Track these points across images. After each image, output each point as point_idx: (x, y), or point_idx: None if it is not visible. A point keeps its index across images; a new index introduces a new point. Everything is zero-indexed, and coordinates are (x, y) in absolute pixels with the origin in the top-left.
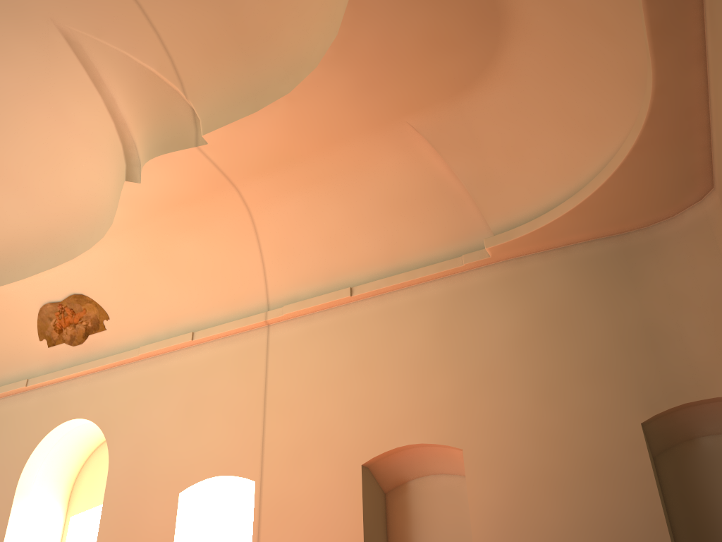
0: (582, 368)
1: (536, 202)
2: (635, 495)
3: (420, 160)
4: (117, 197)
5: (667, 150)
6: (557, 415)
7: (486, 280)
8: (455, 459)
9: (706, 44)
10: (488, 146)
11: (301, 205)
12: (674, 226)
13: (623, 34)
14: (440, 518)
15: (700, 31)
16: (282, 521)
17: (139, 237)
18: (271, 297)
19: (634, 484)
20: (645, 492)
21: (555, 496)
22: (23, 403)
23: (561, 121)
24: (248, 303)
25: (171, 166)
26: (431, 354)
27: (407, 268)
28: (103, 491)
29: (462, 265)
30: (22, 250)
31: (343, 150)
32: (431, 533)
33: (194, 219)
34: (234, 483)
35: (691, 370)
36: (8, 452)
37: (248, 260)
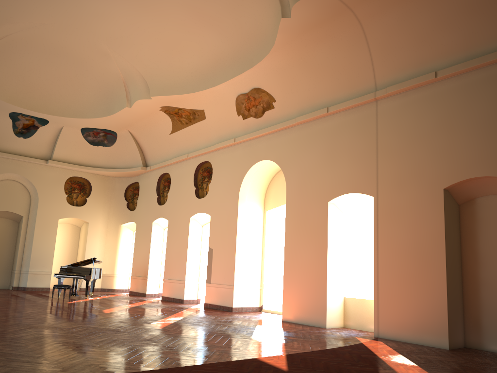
0: None
1: None
2: None
3: None
4: (275, 27)
5: None
6: None
7: None
8: None
9: None
10: None
11: (398, 16)
12: None
13: None
14: None
15: None
16: (391, 219)
17: (290, 50)
18: (377, 81)
19: None
20: None
21: None
22: (234, 151)
23: None
24: (362, 86)
25: (309, 4)
26: (496, 116)
27: (479, 54)
28: (282, 198)
29: None
30: (222, 64)
31: None
32: (491, 230)
33: (324, 35)
34: (359, 197)
35: None
36: (231, 177)
37: (361, 58)
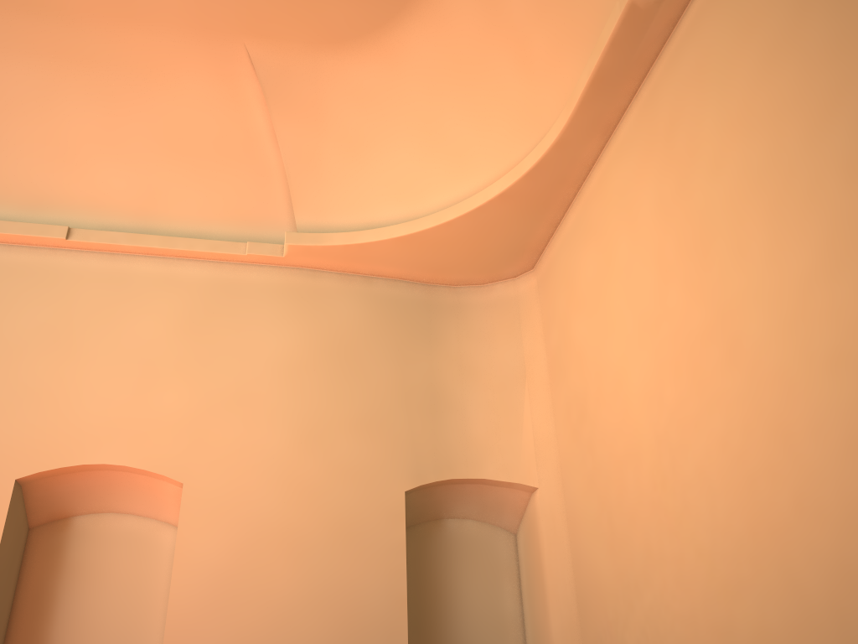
0: (357, 416)
1: (361, 213)
2: (382, 569)
3: (237, 102)
4: None
5: (524, 212)
6: (316, 464)
7: (267, 283)
8: (161, 496)
9: (621, 119)
10: (330, 125)
11: (32, 82)
12: (482, 295)
13: (543, 72)
14: (110, 572)
15: (625, 104)
16: None
17: None
18: None
19: (383, 557)
20: (393, 568)
21: (293, 560)
22: None
23: (426, 135)
24: None
25: None
26: (168, 352)
27: (163, 232)
28: None
29: (244, 254)
30: None
31: (139, 37)
32: (90, 592)
33: None
34: None
35: (465, 446)
36: None
37: None
